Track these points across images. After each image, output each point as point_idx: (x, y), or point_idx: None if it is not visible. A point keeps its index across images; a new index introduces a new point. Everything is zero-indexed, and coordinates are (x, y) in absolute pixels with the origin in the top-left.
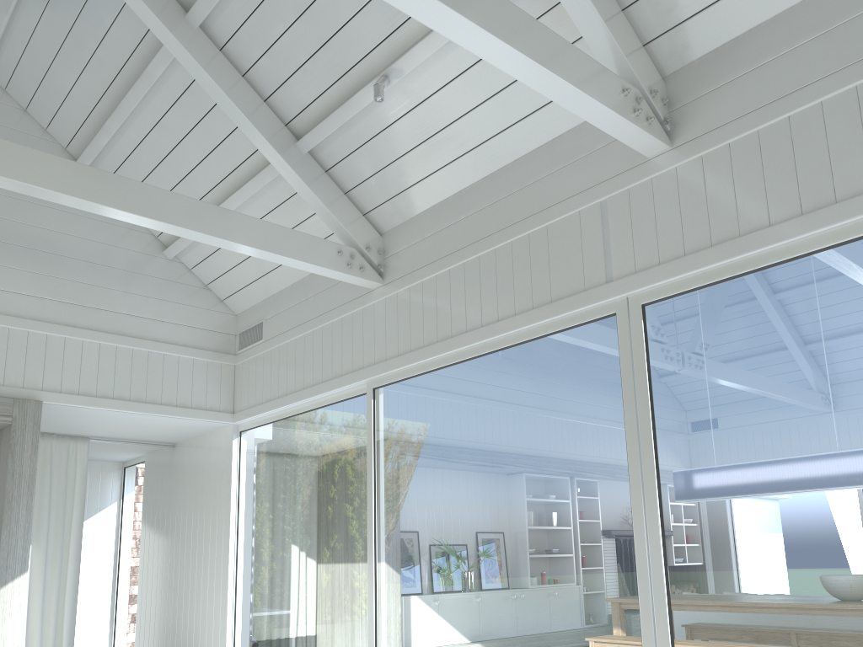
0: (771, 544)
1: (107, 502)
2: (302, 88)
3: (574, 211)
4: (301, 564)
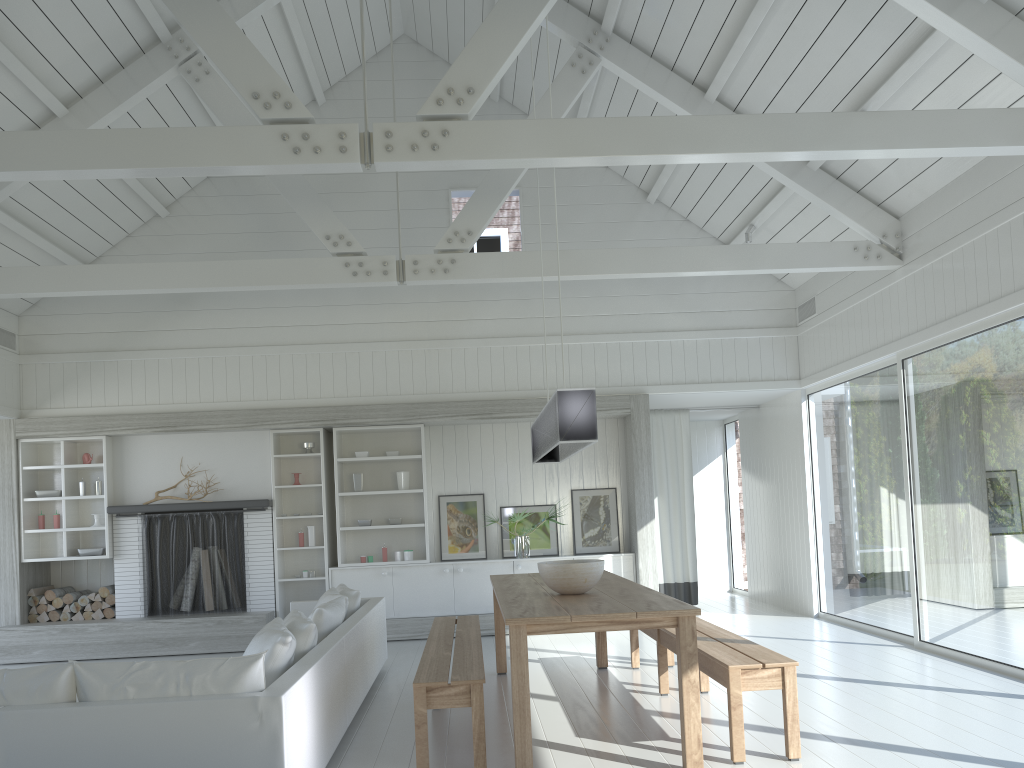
0: None
1: (713, 455)
2: None
3: None
4: (860, 509)
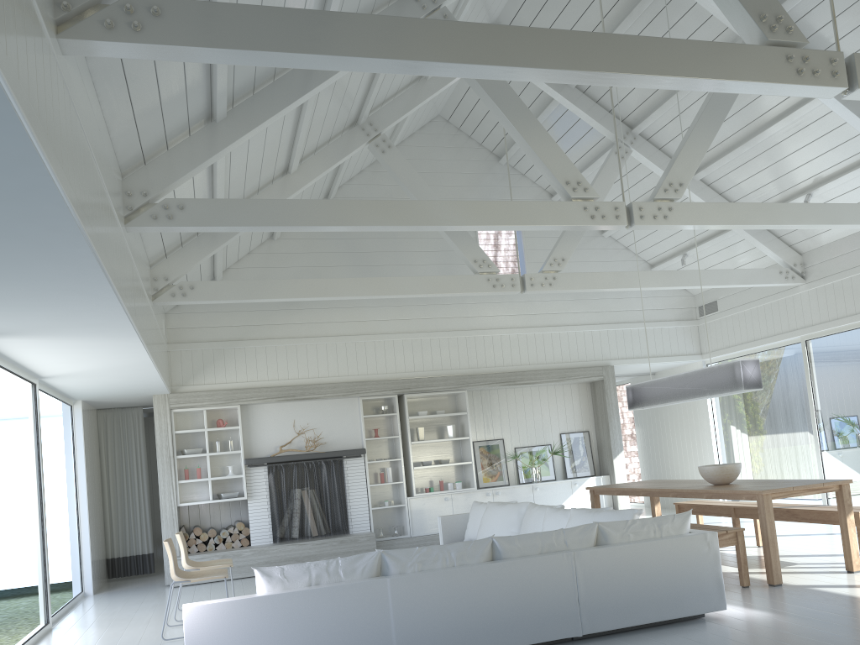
0: None
1: None
2: (756, 197)
3: None
4: (764, 436)
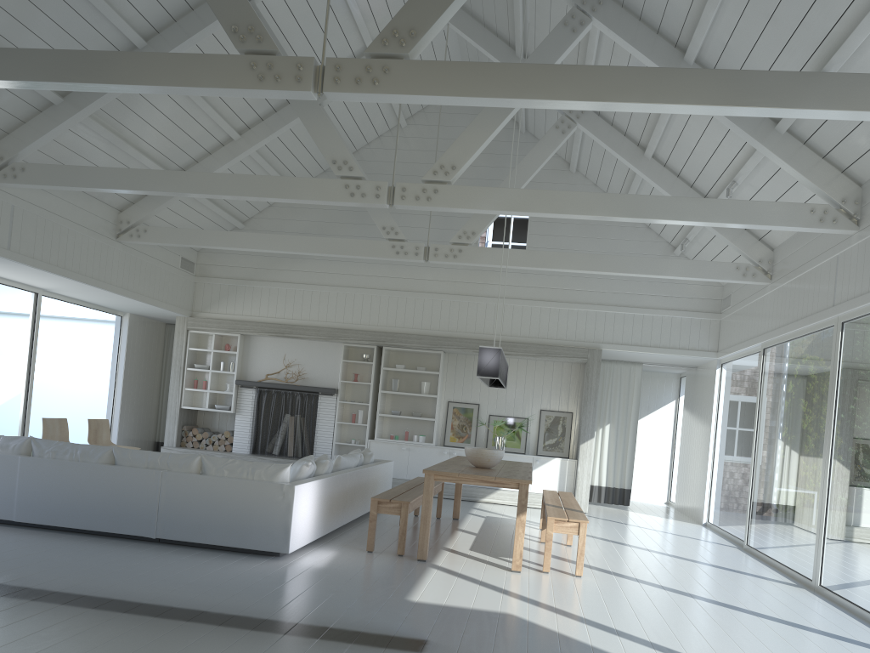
0: (855, 462)
1: (668, 400)
2: (705, 181)
3: (828, 258)
4: (734, 450)
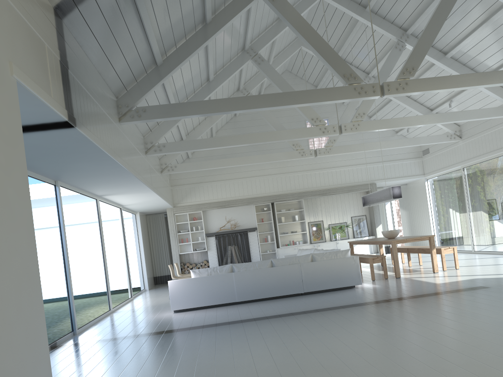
0: None
1: (386, 202)
2: (431, 102)
3: None
4: (450, 214)
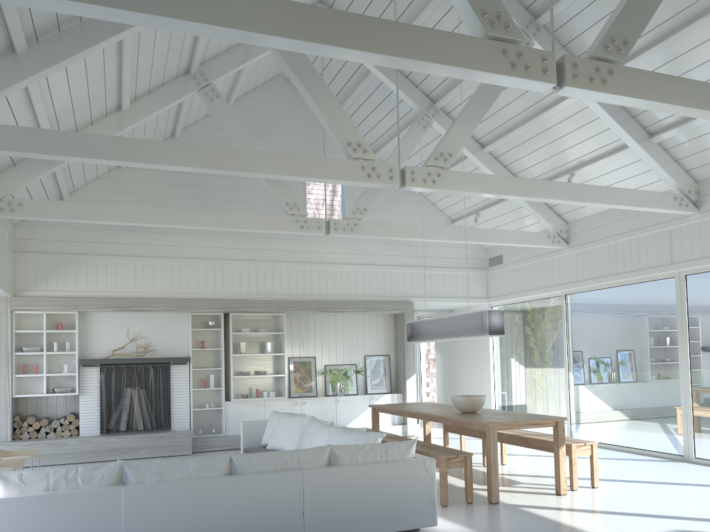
0: None
1: None
2: (532, 172)
3: (658, 230)
4: (529, 370)
